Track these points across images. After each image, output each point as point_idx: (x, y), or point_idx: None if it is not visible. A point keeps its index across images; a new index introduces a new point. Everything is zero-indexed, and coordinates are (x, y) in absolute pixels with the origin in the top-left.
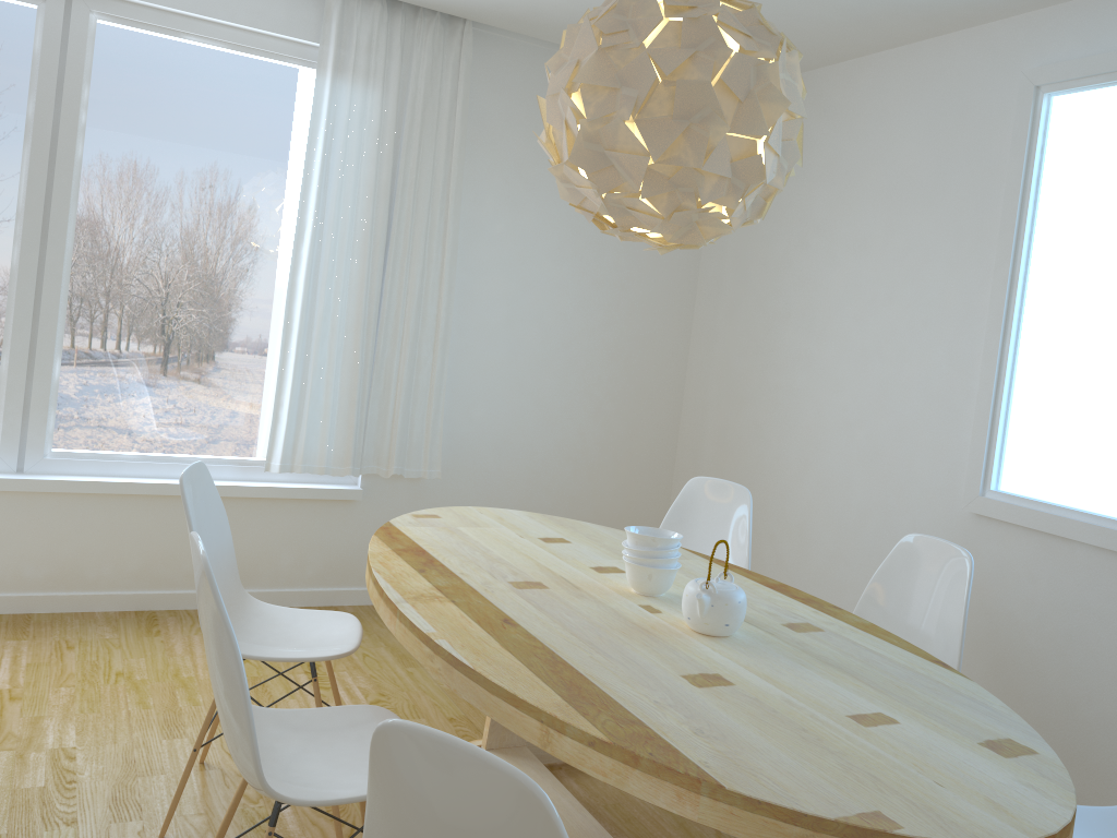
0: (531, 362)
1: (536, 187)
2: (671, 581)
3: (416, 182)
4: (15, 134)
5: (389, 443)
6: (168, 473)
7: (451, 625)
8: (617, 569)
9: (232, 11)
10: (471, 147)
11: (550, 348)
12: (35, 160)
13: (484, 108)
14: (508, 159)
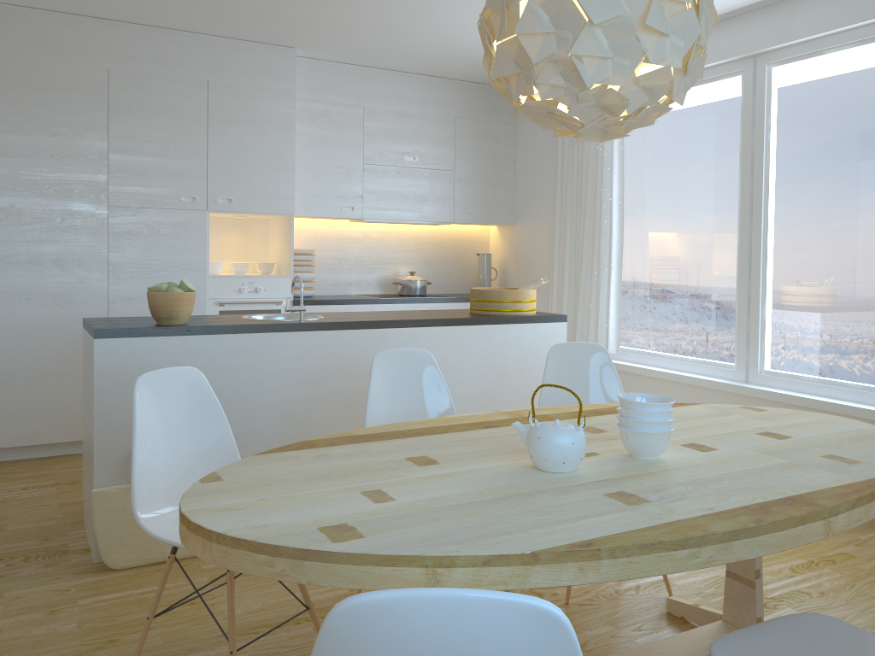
0: None
1: None
2: (635, 443)
3: None
4: (736, 160)
5: None
6: (834, 394)
7: (464, 418)
8: (711, 450)
9: (846, 17)
10: None
11: None
12: (743, 174)
13: None
14: None
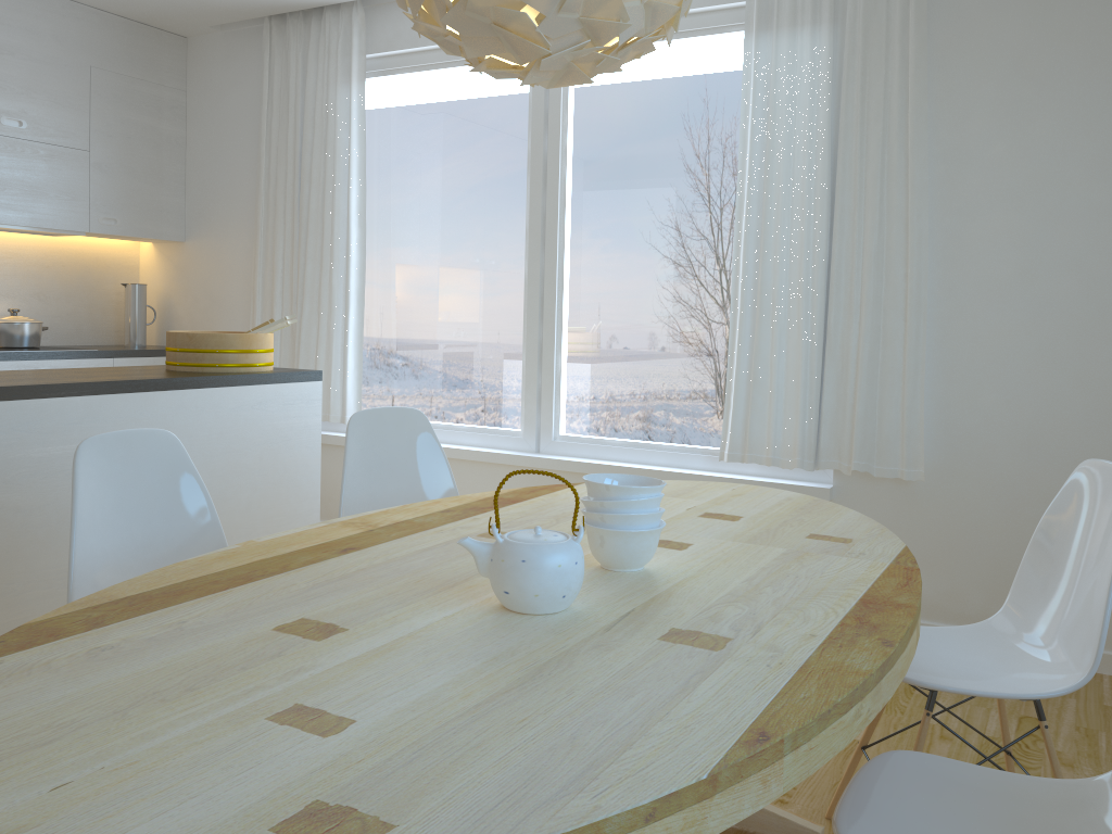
0: (1068, 326)
1: (1051, 81)
2: (623, 549)
3: (863, 119)
4: (523, 168)
5: (850, 433)
6: (646, 459)
7: (290, 541)
8: (685, 546)
9: None
10: (944, 57)
11: (1100, 304)
12: (533, 186)
13: (959, 2)
14: (1002, 57)
